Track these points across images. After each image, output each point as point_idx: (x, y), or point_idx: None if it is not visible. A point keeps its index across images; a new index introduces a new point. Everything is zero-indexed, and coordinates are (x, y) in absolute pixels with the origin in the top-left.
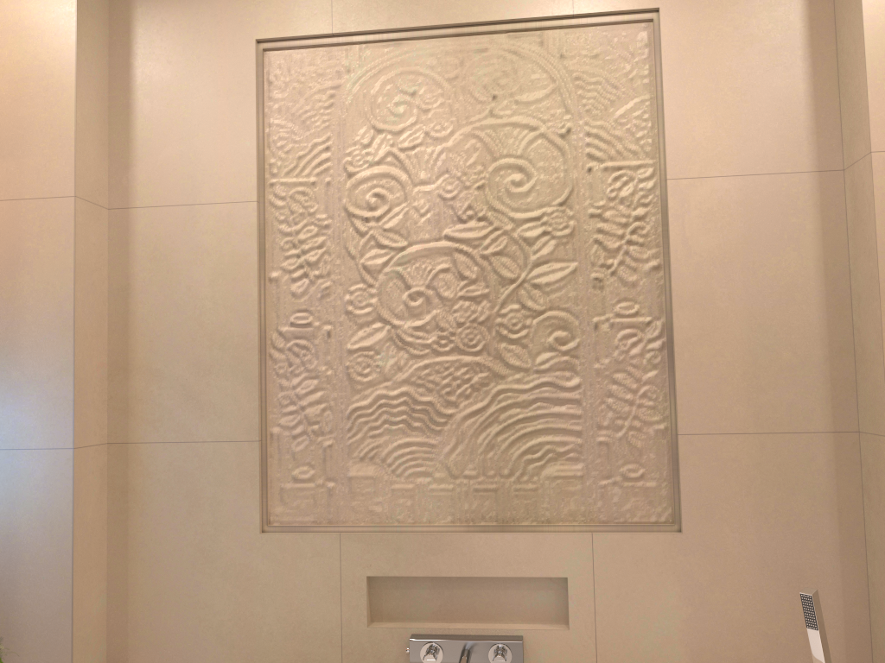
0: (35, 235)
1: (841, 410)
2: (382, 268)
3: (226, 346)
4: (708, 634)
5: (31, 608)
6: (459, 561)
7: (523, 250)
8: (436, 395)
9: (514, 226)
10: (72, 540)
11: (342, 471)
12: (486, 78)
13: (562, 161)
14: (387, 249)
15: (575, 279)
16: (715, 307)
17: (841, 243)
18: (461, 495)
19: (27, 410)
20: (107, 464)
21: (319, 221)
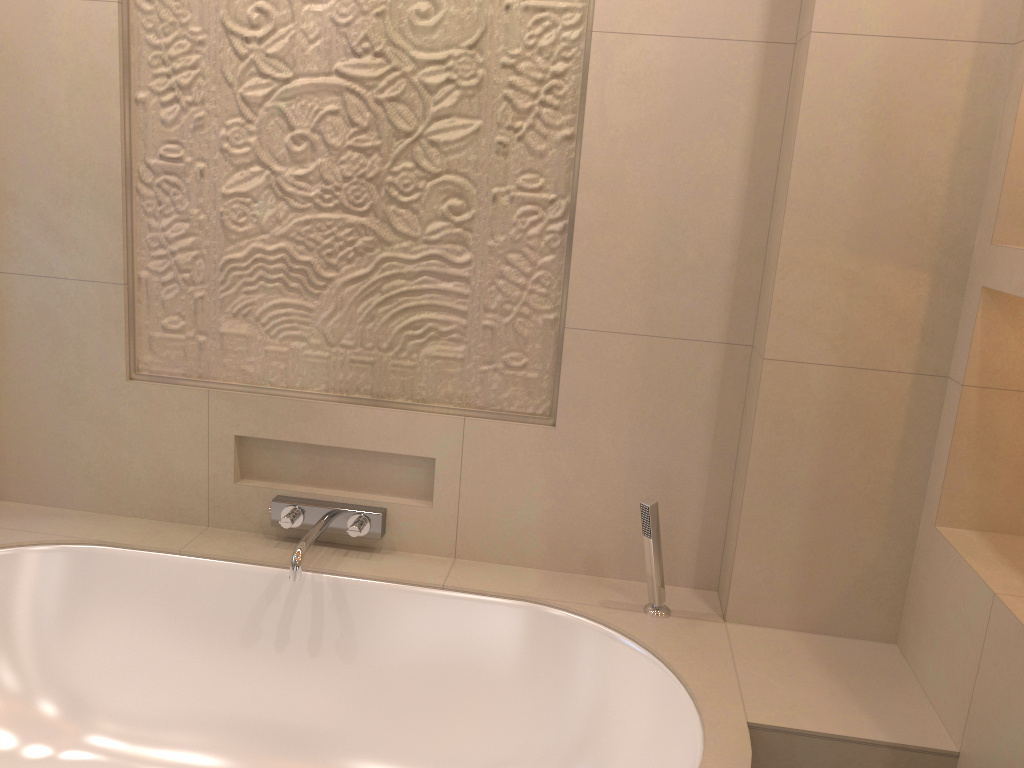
0: None
1: (738, 321)
2: (263, 102)
3: (86, 175)
4: (567, 526)
5: None
6: (328, 431)
7: (422, 99)
8: (317, 256)
9: (415, 68)
10: None
11: (214, 326)
12: None
13: None
14: (270, 80)
15: (477, 140)
16: (624, 193)
17: (775, 134)
18: (337, 364)
19: None
20: None
21: (192, 35)
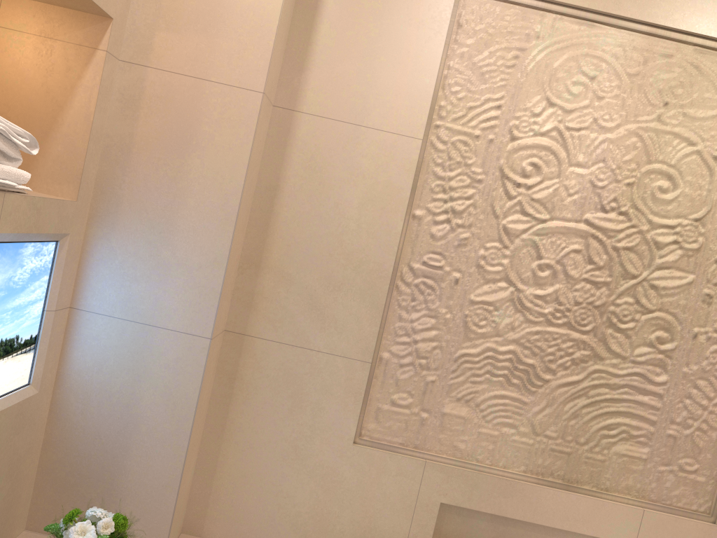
0: (213, 120)
1: None
2: (520, 234)
3: (360, 269)
4: None
5: (139, 475)
6: (525, 507)
7: (651, 252)
8: (539, 360)
9: (649, 228)
10: (192, 423)
11: (437, 406)
12: (663, 84)
13: (708, 180)
14: (529, 218)
15: (688, 289)
16: None
17: None
18: (538, 451)
19: (171, 291)
20: (220, 350)
21: (473, 174)
